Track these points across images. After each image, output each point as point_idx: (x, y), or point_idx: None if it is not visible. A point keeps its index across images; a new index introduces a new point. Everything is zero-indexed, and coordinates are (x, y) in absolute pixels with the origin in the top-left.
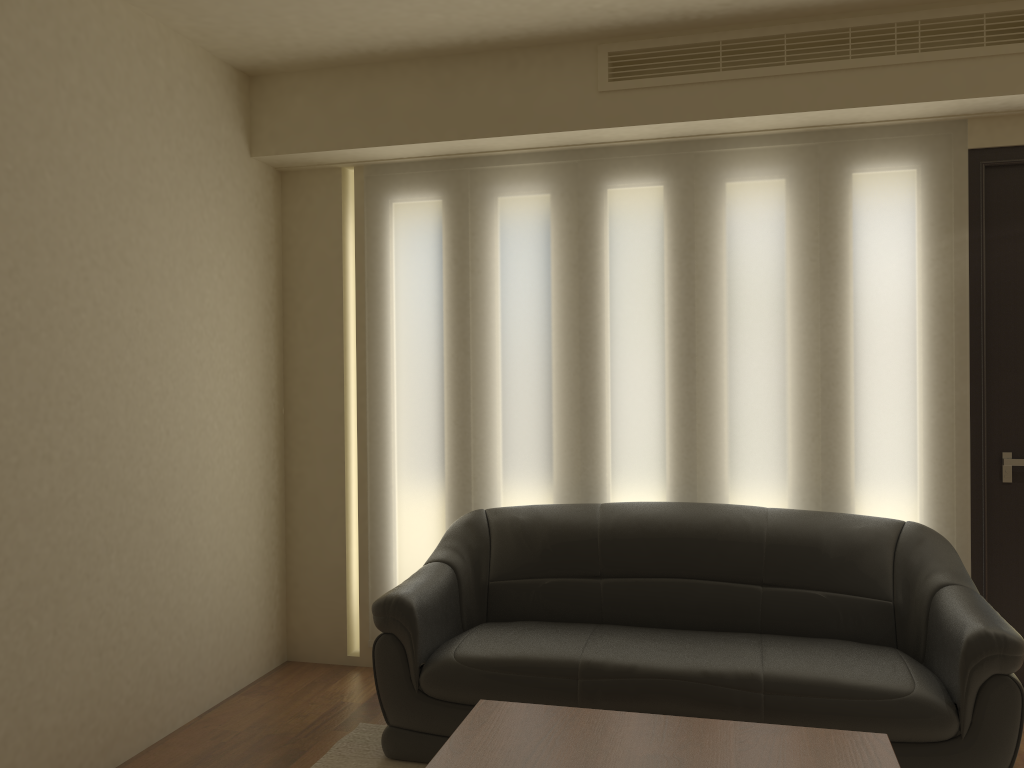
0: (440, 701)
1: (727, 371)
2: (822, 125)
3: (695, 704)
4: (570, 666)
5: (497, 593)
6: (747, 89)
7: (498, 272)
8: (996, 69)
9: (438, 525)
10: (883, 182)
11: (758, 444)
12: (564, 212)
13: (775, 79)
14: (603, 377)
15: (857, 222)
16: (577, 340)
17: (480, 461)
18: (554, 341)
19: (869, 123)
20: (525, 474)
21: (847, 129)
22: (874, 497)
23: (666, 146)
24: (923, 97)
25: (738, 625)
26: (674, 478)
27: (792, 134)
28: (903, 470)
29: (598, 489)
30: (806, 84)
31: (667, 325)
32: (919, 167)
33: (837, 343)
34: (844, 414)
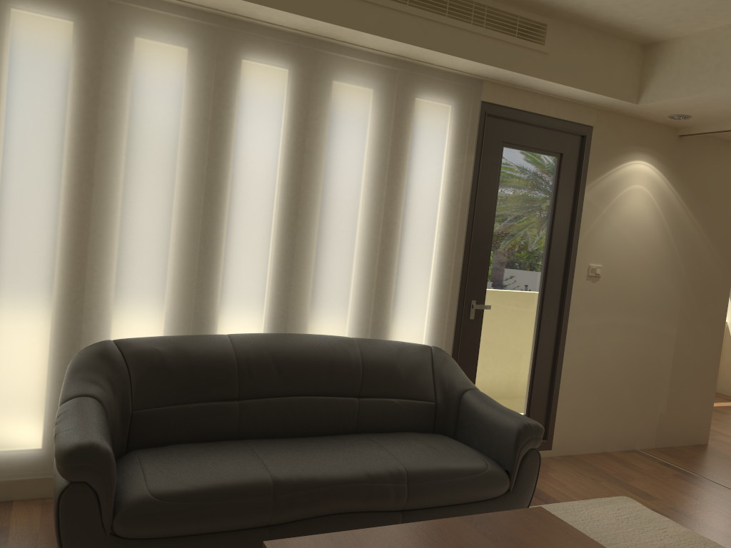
0: (134, 540)
1: (322, 230)
2: (408, 57)
3: (363, 500)
4: (266, 486)
5: (141, 421)
6: (381, 14)
7: (134, 111)
8: (519, 55)
9: (44, 354)
10: (435, 110)
11: (337, 288)
12: (205, 70)
13: (400, 14)
14: (225, 224)
15: (417, 134)
16: (205, 189)
17: (97, 292)
18: (183, 186)
19: (435, 65)
20: (143, 306)
21: (419, 65)
22: (404, 328)
23: (297, 37)
24: (482, 60)
25: (341, 428)
26: (274, 312)
27: (386, 57)
28: (422, 310)
29: (211, 320)
30: (418, 25)
31: (282, 187)
32: (455, 105)
33: (395, 219)
34: (394, 270)
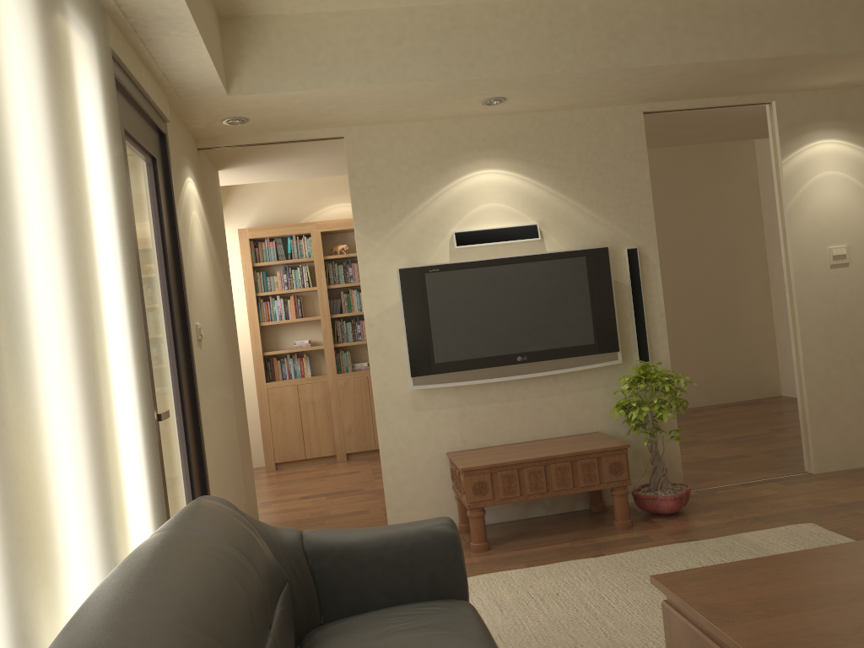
0: None
1: (30, 301)
2: None
3: None
4: None
5: None
6: None
7: None
8: None
9: None
10: (84, 46)
11: (68, 440)
12: None
13: None
14: None
15: (79, 89)
16: None
17: None
18: None
19: None
20: None
21: None
22: (132, 490)
23: None
24: None
25: None
26: (10, 553)
27: None
28: (137, 444)
29: None
30: None
31: None
32: (96, 45)
33: (90, 265)
34: (106, 374)
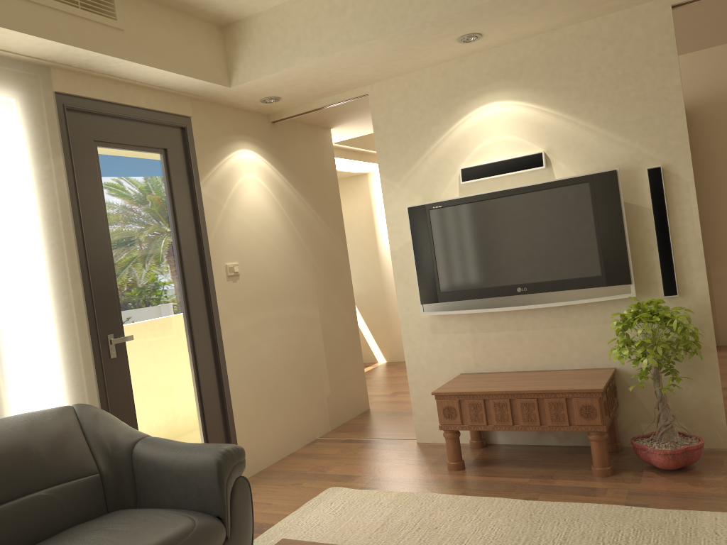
0: None
1: None
2: None
3: None
4: None
5: None
6: None
7: None
8: (90, 30)
9: None
10: None
11: None
12: None
13: None
14: None
15: None
16: None
17: None
18: None
19: None
20: None
21: None
22: (27, 395)
23: None
24: (43, 34)
25: None
26: None
27: None
28: (46, 364)
29: None
30: None
31: None
32: (21, 97)
33: None
34: None
